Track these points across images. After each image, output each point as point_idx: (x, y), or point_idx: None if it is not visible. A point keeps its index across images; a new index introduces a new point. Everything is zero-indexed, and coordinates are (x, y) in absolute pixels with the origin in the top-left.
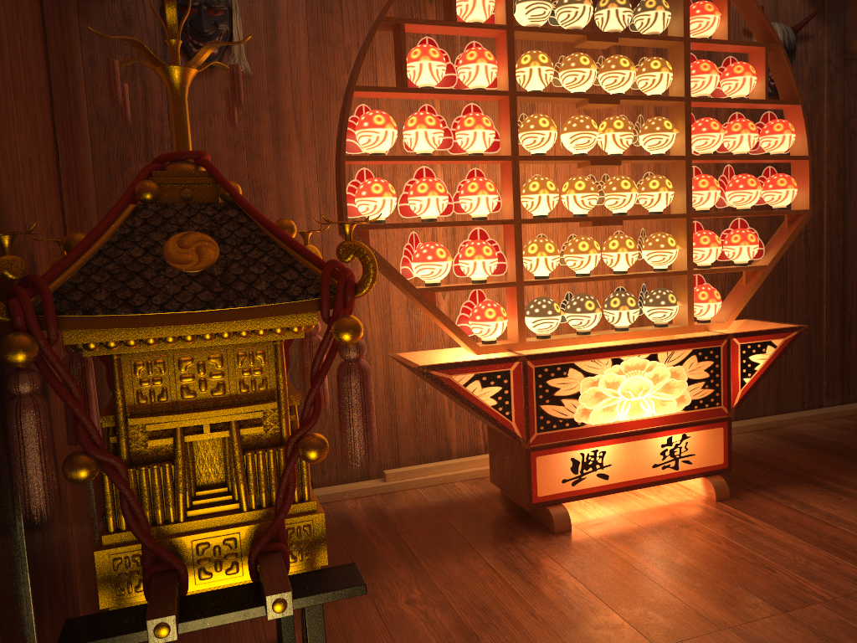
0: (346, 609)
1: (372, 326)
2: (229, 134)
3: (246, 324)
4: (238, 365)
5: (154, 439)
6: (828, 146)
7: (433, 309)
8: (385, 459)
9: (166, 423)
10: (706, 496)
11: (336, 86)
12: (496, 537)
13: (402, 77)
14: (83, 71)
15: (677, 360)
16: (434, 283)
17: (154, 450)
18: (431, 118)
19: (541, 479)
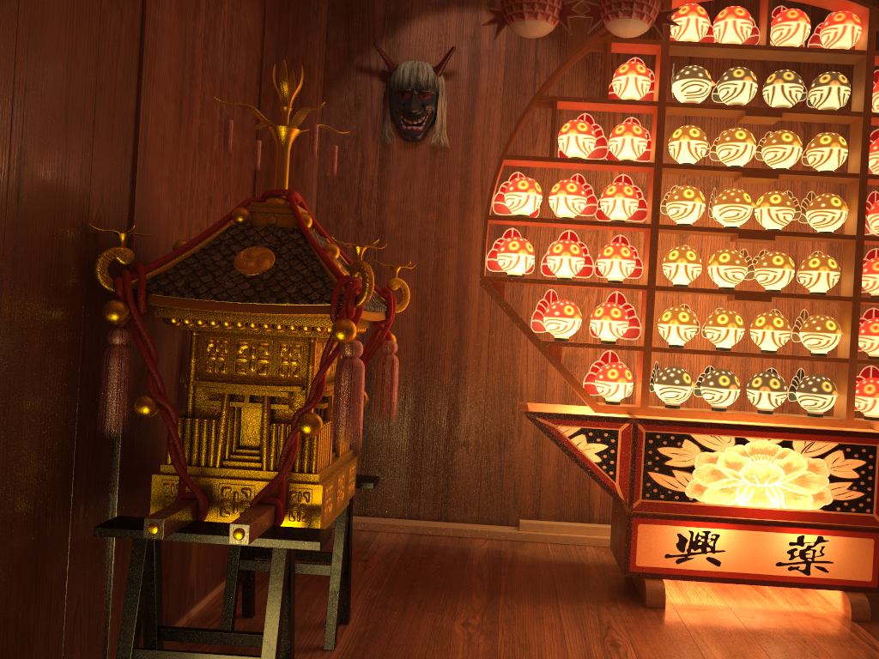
0: (408, 616)
1: (528, 380)
2: (424, 197)
3: (280, 319)
4: (280, 354)
5: (209, 399)
6: None
7: (555, 362)
8: (525, 509)
9: (217, 388)
10: (843, 613)
11: None
12: (586, 597)
13: (550, 148)
14: (319, 143)
15: (817, 452)
16: (561, 338)
17: (211, 410)
18: (573, 185)
19: (642, 548)
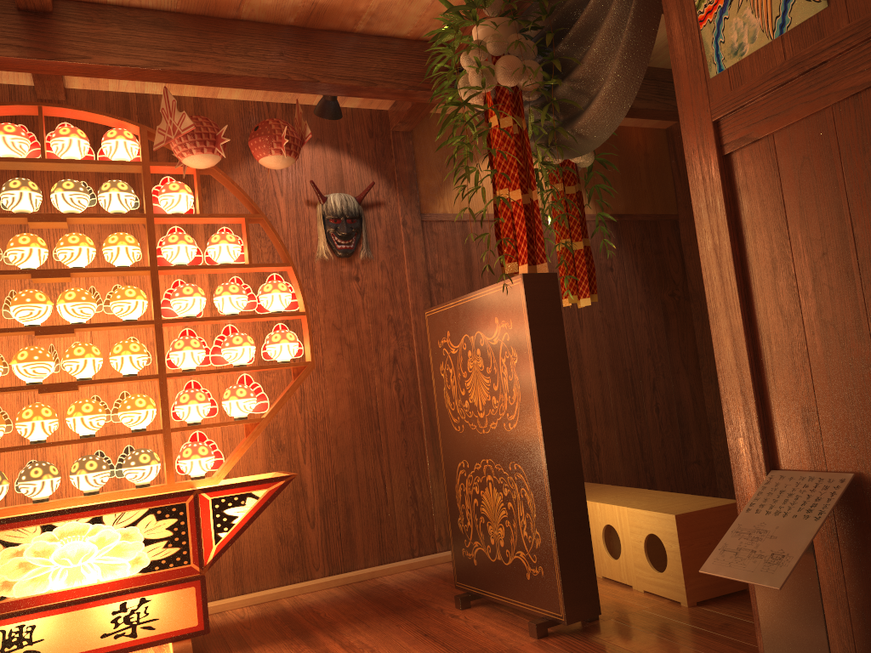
0: None
1: None
2: None
3: None
4: None
5: None
6: (412, 298)
7: None
8: None
9: None
10: None
11: None
12: None
13: None
14: None
15: (129, 521)
16: None
17: None
18: None
19: None
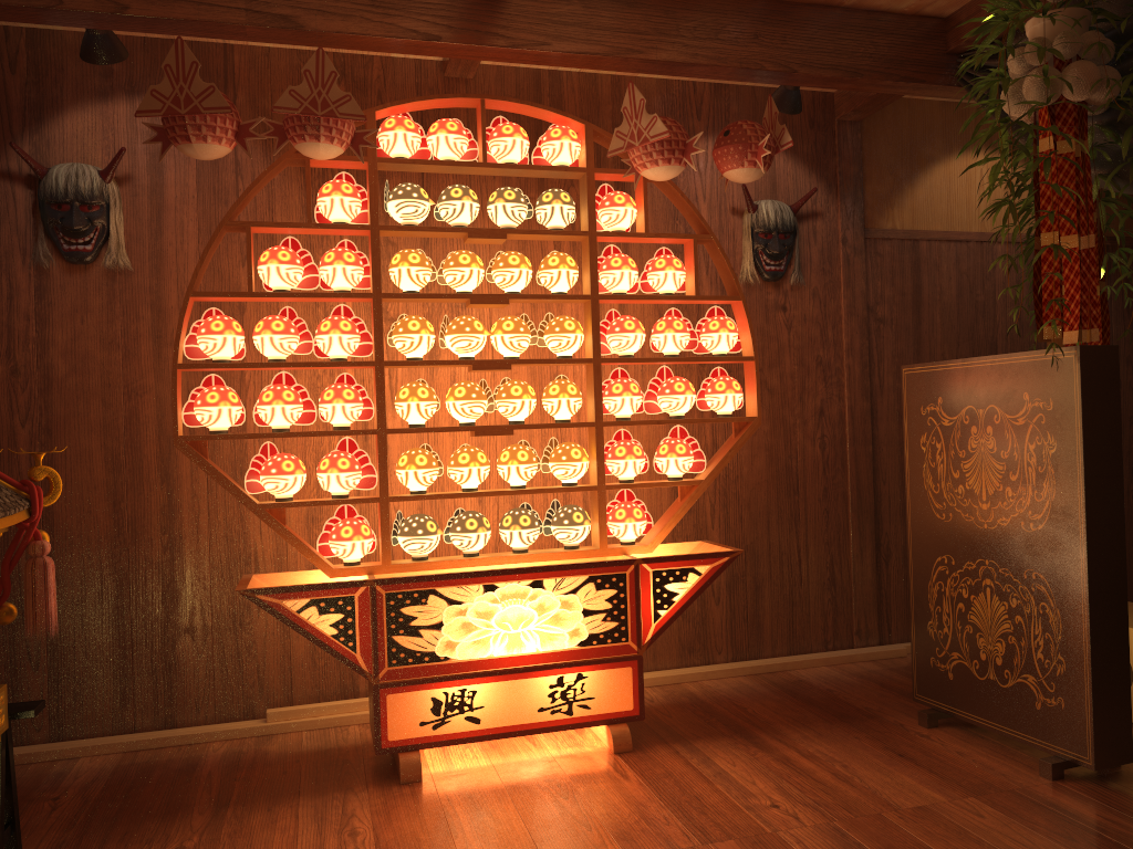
0: None
1: (264, 543)
2: (103, 333)
3: None
4: None
5: None
6: (847, 337)
7: (277, 526)
8: (275, 696)
9: None
10: (609, 747)
11: (229, 280)
12: (334, 786)
13: (248, 281)
14: None
15: (569, 588)
16: (283, 498)
17: None
18: (279, 323)
19: (394, 720)
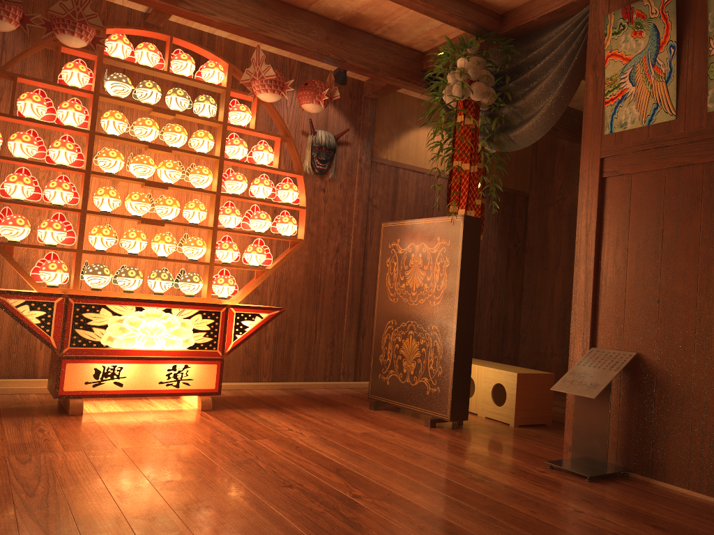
0: None
1: None
2: None
3: None
4: None
5: None
6: (356, 211)
7: (7, 256)
8: None
9: None
10: (198, 408)
11: None
12: (24, 414)
13: (10, 108)
14: None
15: (186, 315)
16: (14, 241)
17: None
18: (27, 136)
19: (69, 379)
